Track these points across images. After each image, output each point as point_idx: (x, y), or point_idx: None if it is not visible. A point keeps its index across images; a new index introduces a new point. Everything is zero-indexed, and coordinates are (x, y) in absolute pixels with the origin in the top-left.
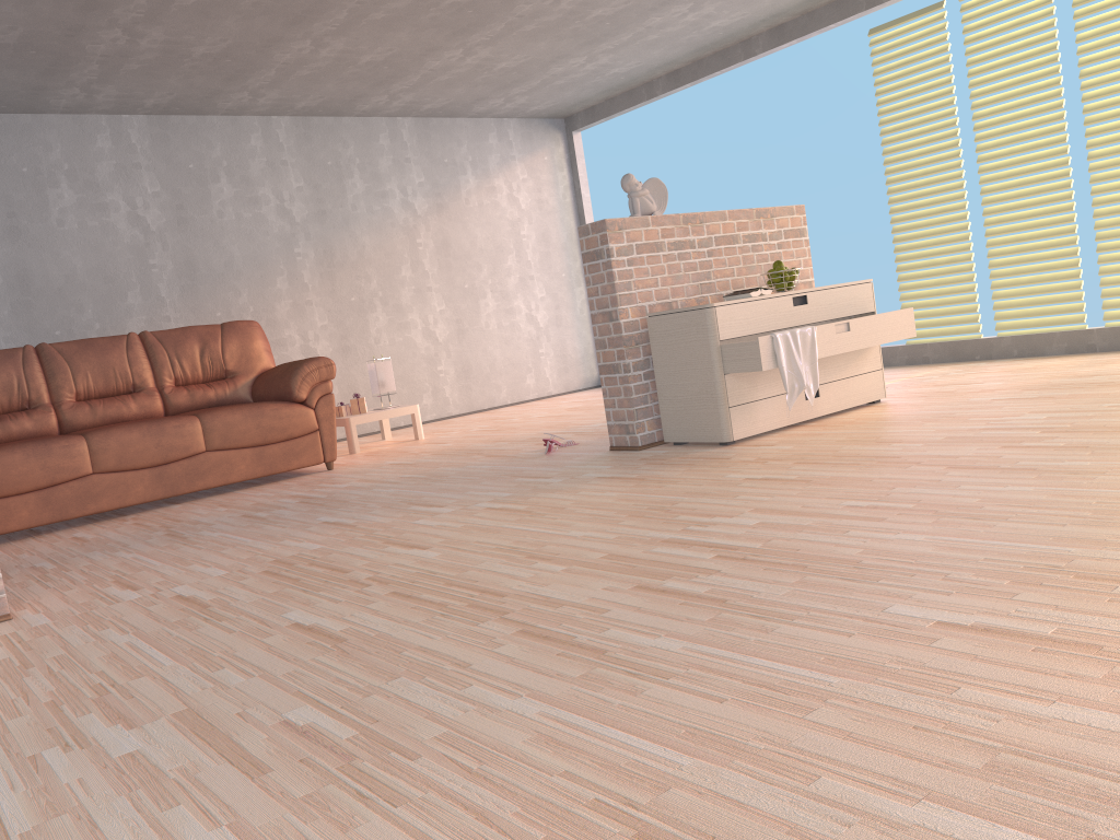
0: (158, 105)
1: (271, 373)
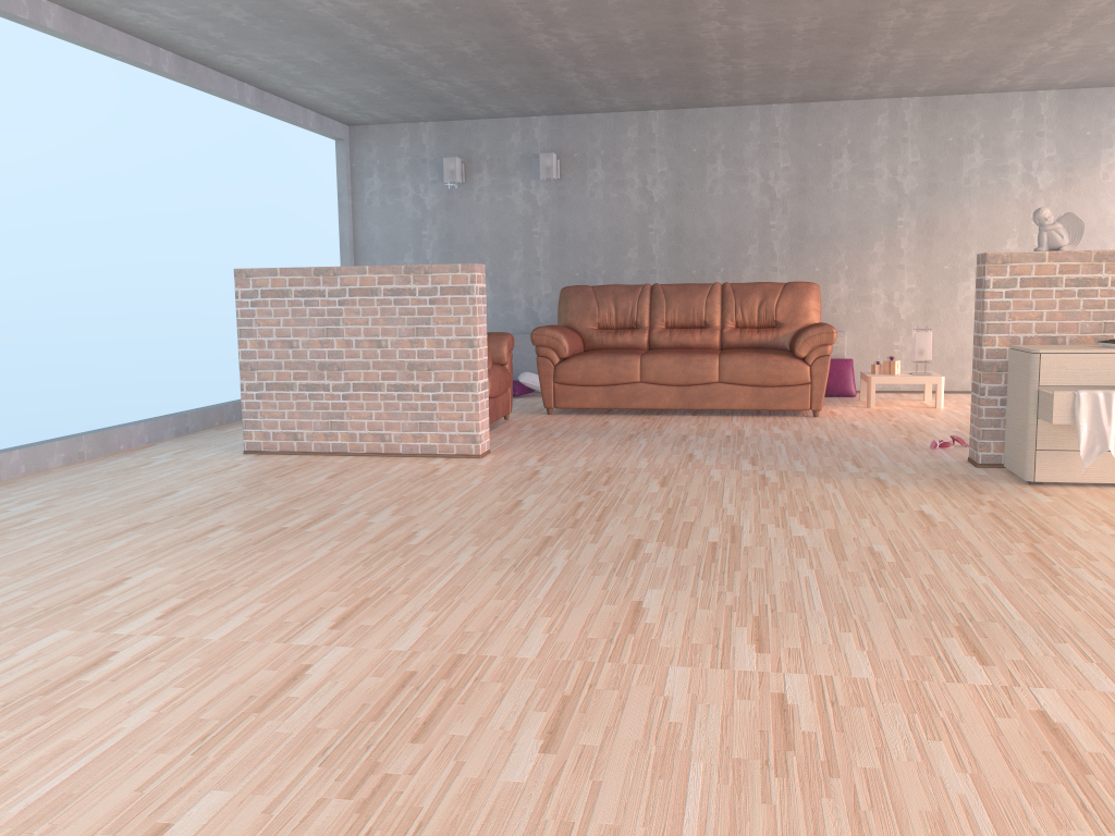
0: (794, 97)
1: (800, 330)
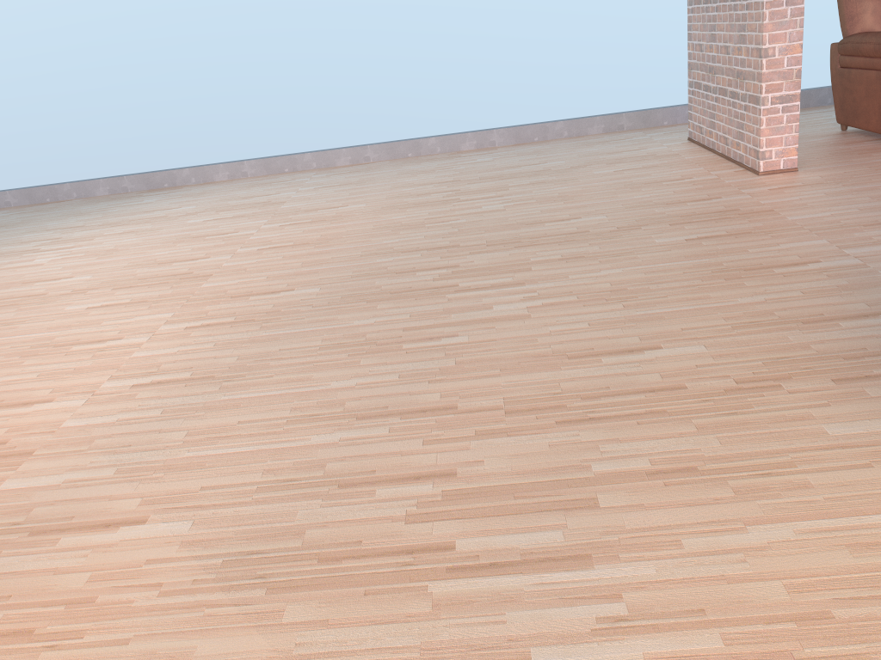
0: None
1: None
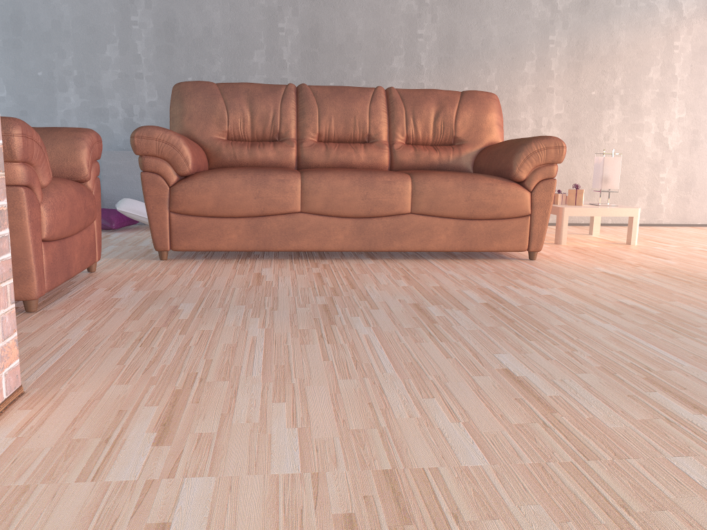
0: None
1: (496, 147)
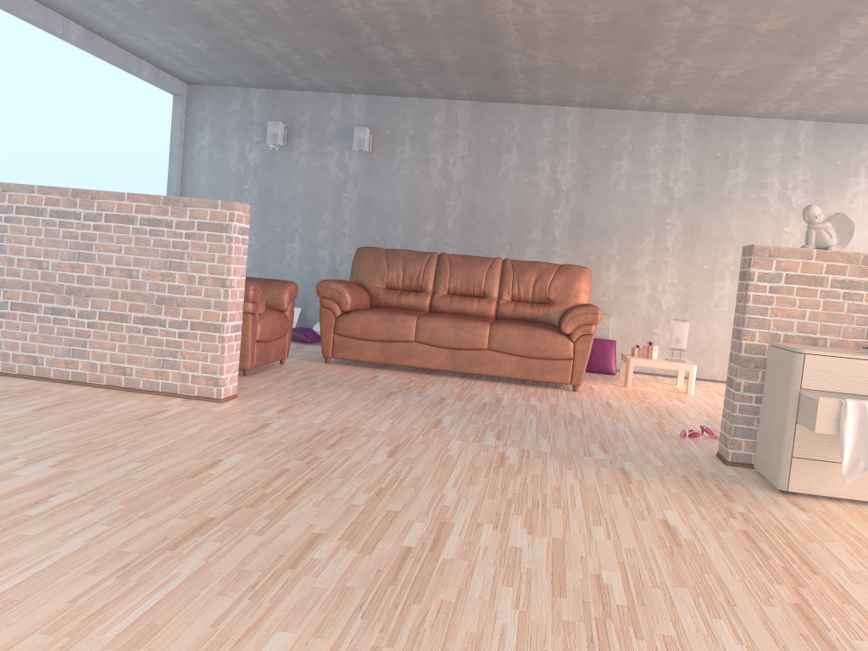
0: (584, 101)
1: (569, 308)
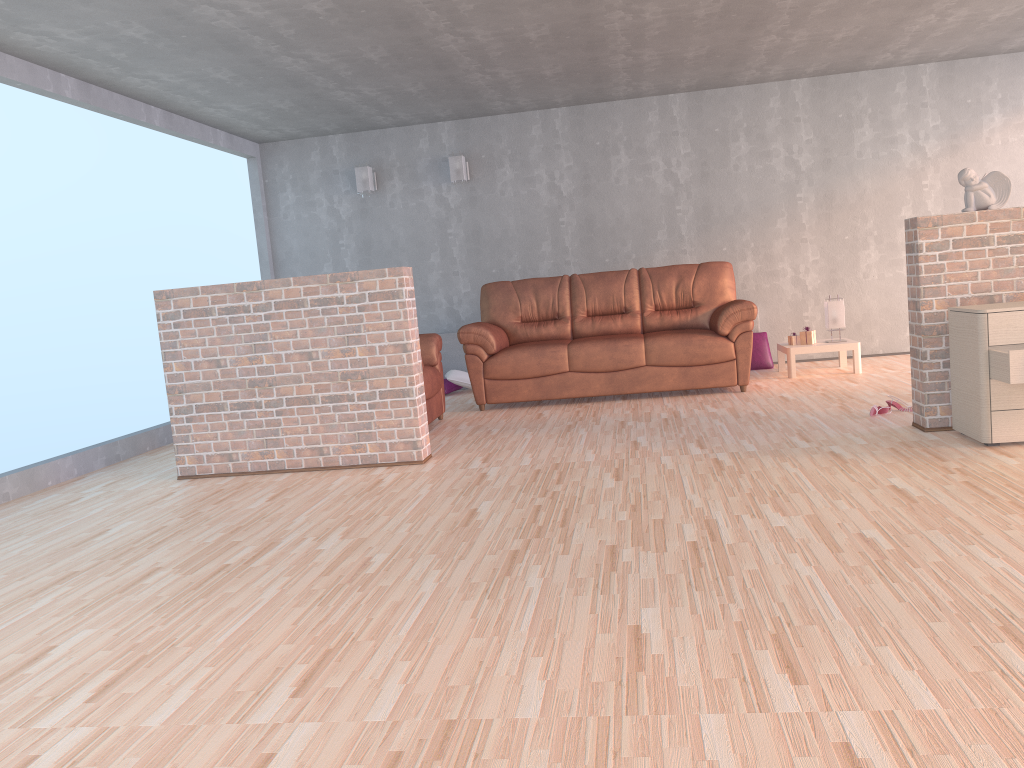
0: (689, 86)
1: (719, 308)
